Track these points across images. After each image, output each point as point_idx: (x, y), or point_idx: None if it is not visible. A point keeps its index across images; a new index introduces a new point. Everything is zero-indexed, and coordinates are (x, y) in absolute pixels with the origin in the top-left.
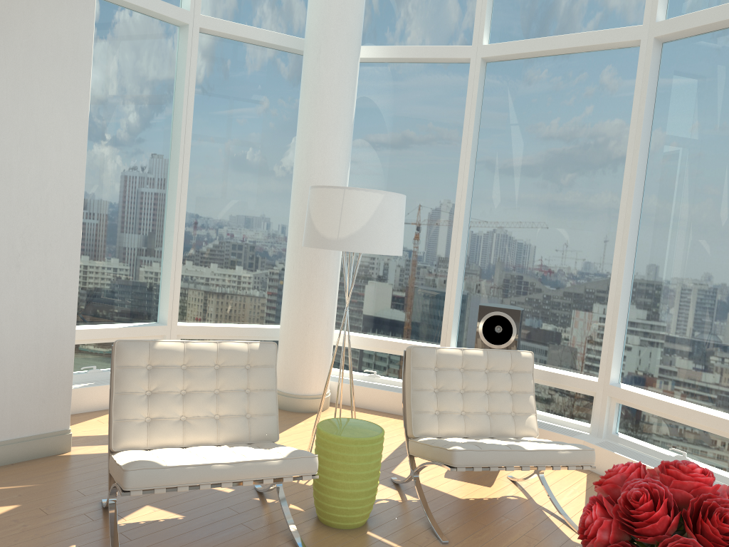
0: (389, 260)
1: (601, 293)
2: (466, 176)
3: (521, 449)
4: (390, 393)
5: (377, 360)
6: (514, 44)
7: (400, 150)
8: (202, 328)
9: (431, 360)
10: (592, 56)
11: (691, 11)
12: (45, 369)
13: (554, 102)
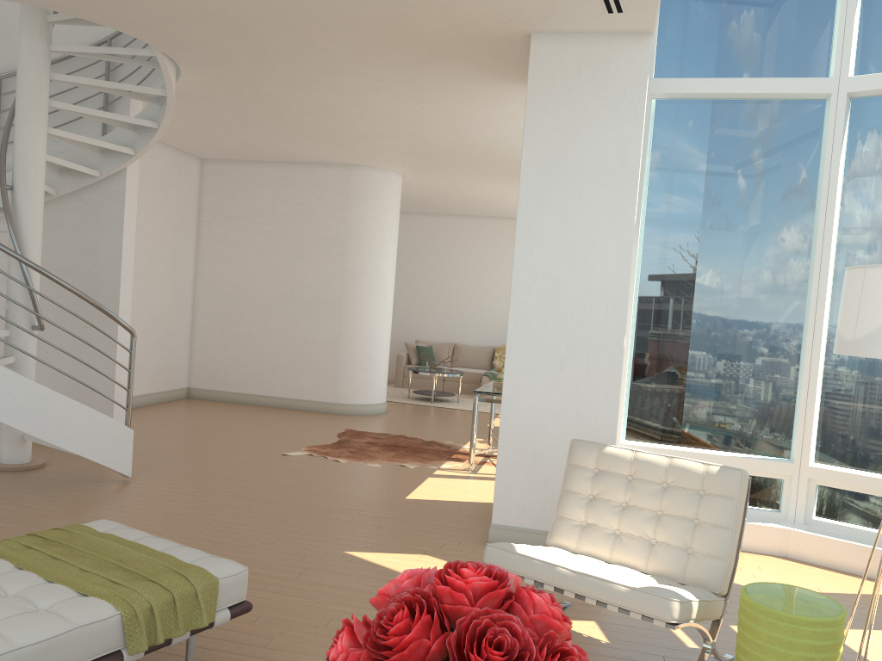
0: None
1: None
2: None
3: None
4: None
5: None
6: None
7: None
8: (842, 475)
9: None
10: None
11: None
12: None
13: None
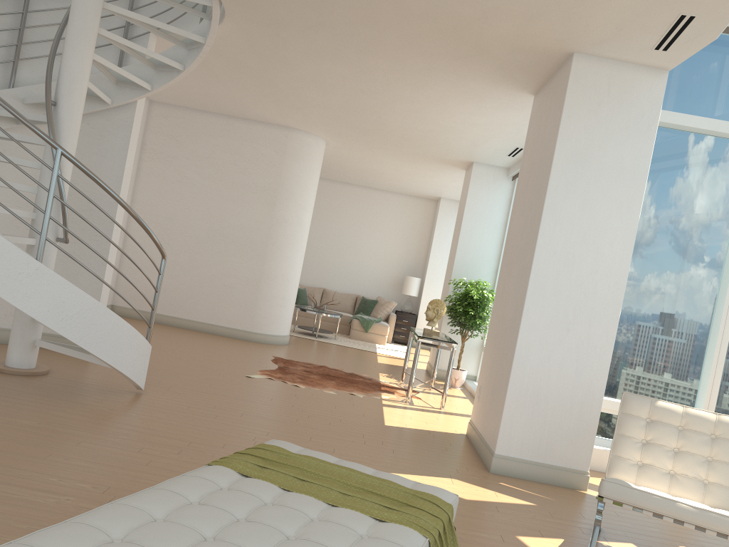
0: None
1: None
2: None
3: None
4: None
5: None
6: None
7: None
8: None
9: None
10: None
11: None
12: (576, 415)
13: None
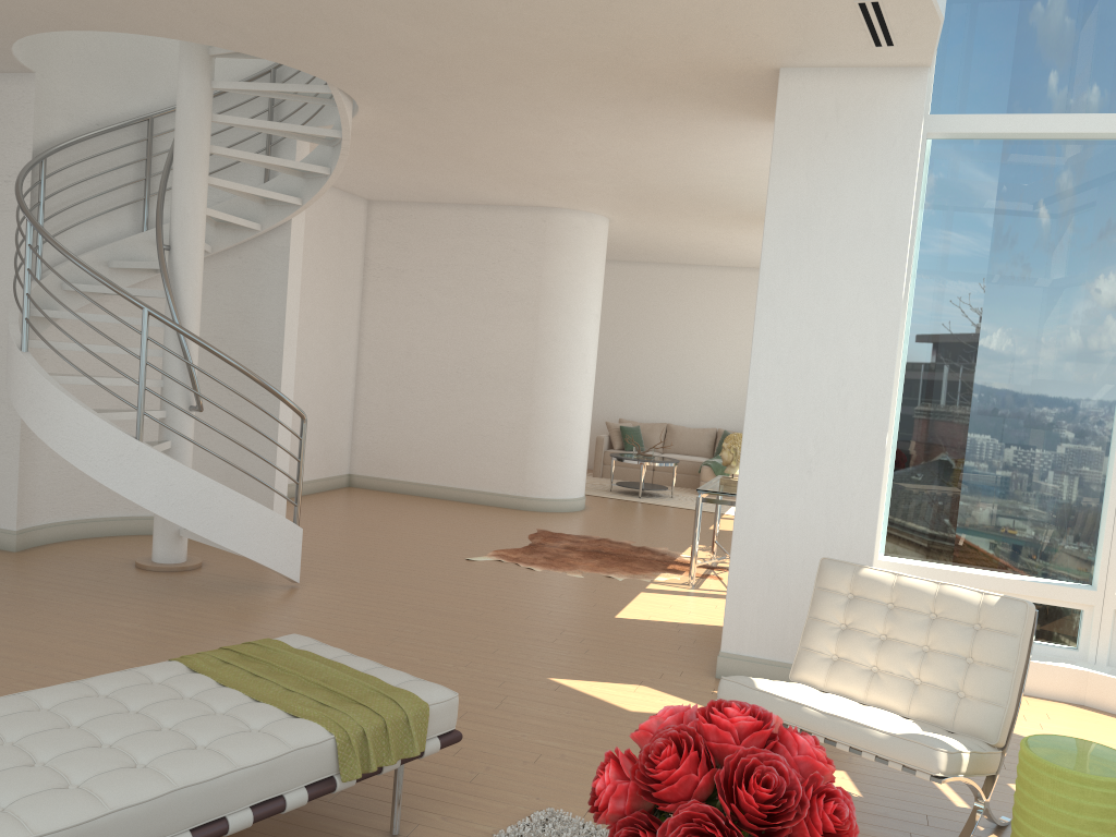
0: None
1: None
2: None
3: None
4: None
5: None
6: None
7: None
8: None
9: None
10: None
11: None
12: None
13: None
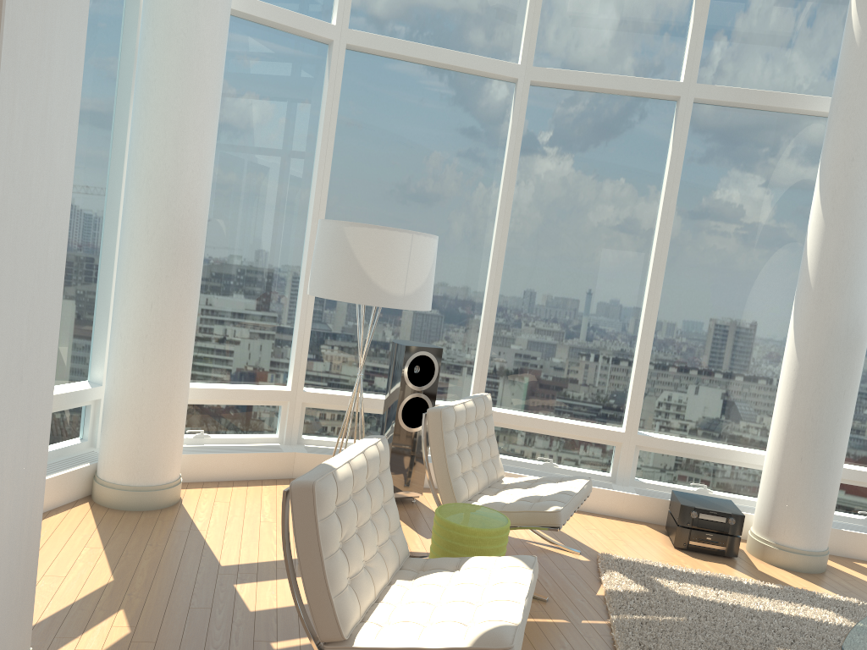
0: (217, 283)
1: (465, 320)
2: (326, 185)
3: (573, 493)
4: (245, 455)
5: (203, 414)
6: (388, 41)
7: (234, 137)
8: None
9: (454, 420)
10: (463, 78)
11: (556, 64)
12: (23, 558)
13: (422, 117)
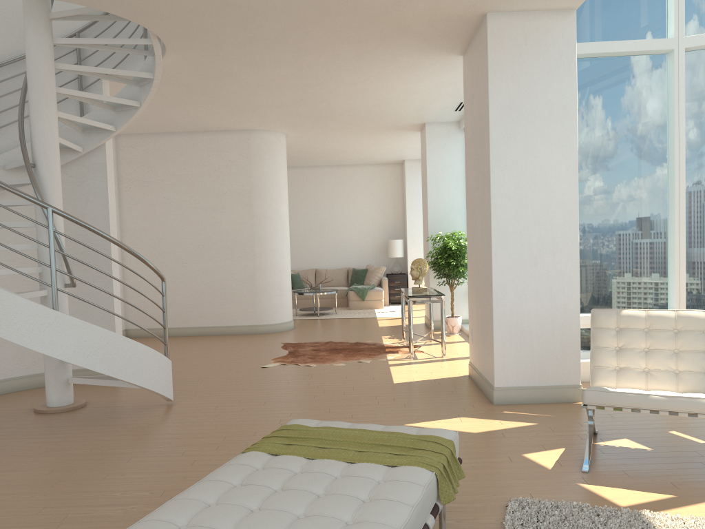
0: None
1: None
2: None
3: None
4: None
5: None
6: None
7: None
8: None
9: None
10: None
11: None
12: (559, 337)
13: None
